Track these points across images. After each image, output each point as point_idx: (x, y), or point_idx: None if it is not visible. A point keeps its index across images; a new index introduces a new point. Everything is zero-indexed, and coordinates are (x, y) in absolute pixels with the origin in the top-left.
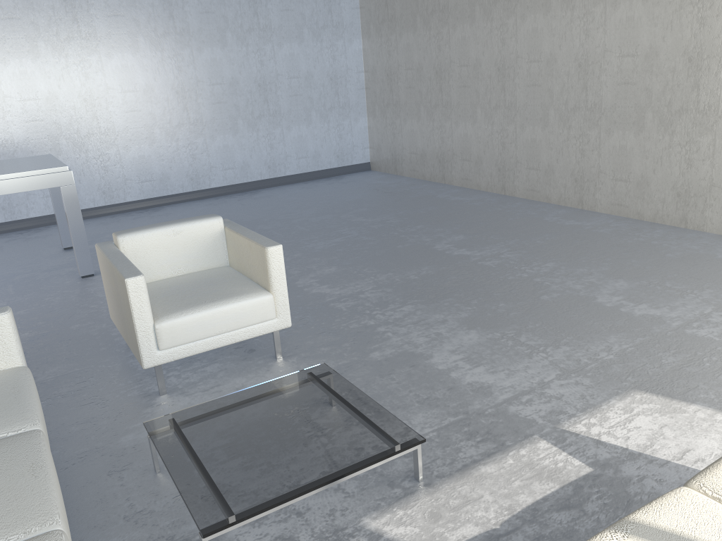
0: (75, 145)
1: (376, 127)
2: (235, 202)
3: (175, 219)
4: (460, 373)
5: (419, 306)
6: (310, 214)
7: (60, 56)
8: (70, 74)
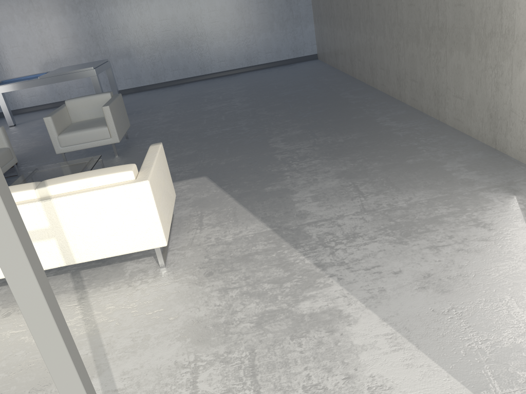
0: (138, 51)
1: (316, 31)
2: (217, 81)
3: (178, 91)
4: None
5: (196, 138)
6: (237, 89)
7: (127, 3)
8: (132, 13)
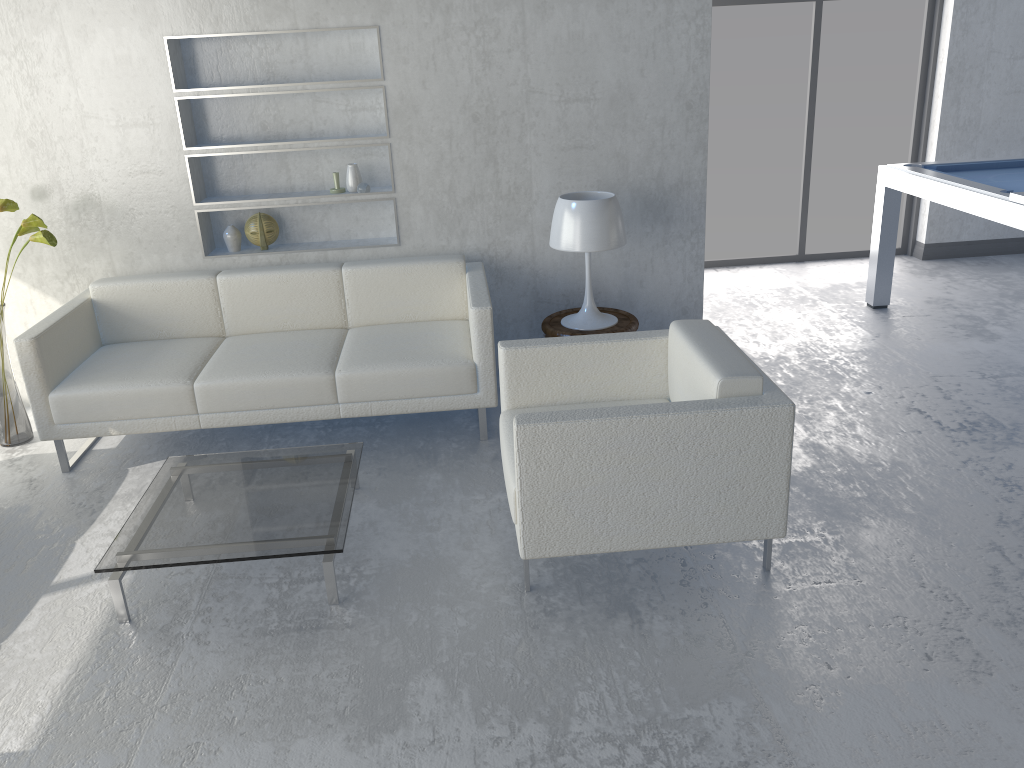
0: None
1: None
2: None
3: None
4: (256, 757)
5: None
6: None
7: None
8: None
